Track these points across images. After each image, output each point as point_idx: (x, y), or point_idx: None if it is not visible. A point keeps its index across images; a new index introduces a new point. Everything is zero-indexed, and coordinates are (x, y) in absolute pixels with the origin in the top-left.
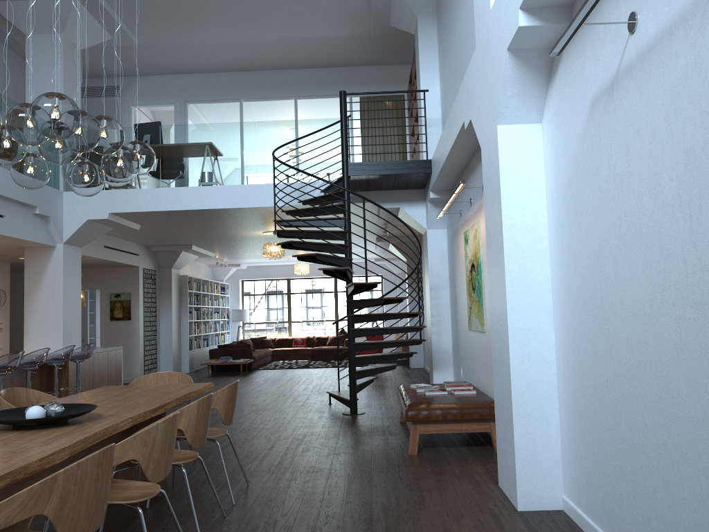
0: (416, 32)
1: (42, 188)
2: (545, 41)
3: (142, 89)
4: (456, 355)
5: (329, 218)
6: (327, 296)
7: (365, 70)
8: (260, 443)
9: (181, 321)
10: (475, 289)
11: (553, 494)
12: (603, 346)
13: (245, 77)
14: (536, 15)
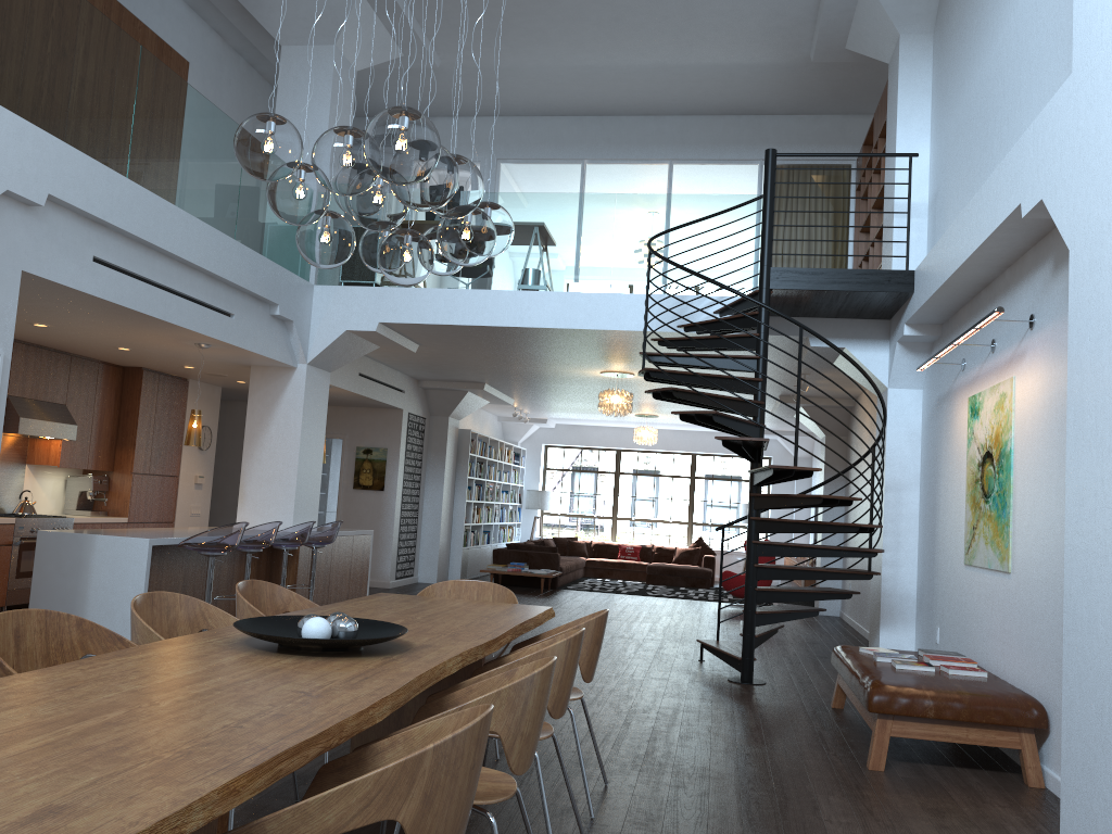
0: (894, 59)
1: (287, 276)
2: None
3: None
4: (926, 604)
5: (732, 356)
6: (678, 484)
7: (789, 121)
8: (606, 714)
9: (454, 500)
10: (990, 497)
11: None
12: None
13: (593, 126)
14: None
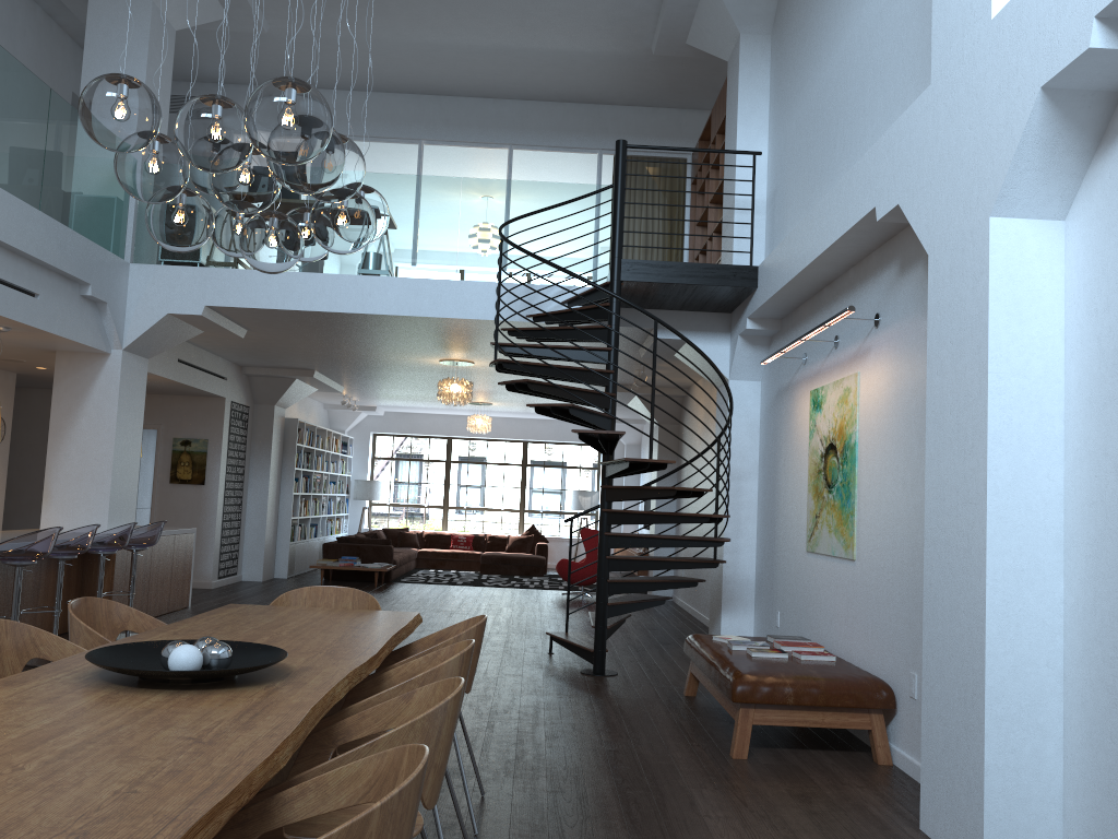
0: (734, 57)
1: (100, 253)
2: (1113, 79)
3: None
4: (766, 589)
5: (584, 348)
6: (510, 471)
7: (628, 112)
8: (467, 718)
9: (280, 493)
10: (833, 487)
11: None
12: None
13: (431, 105)
14: None
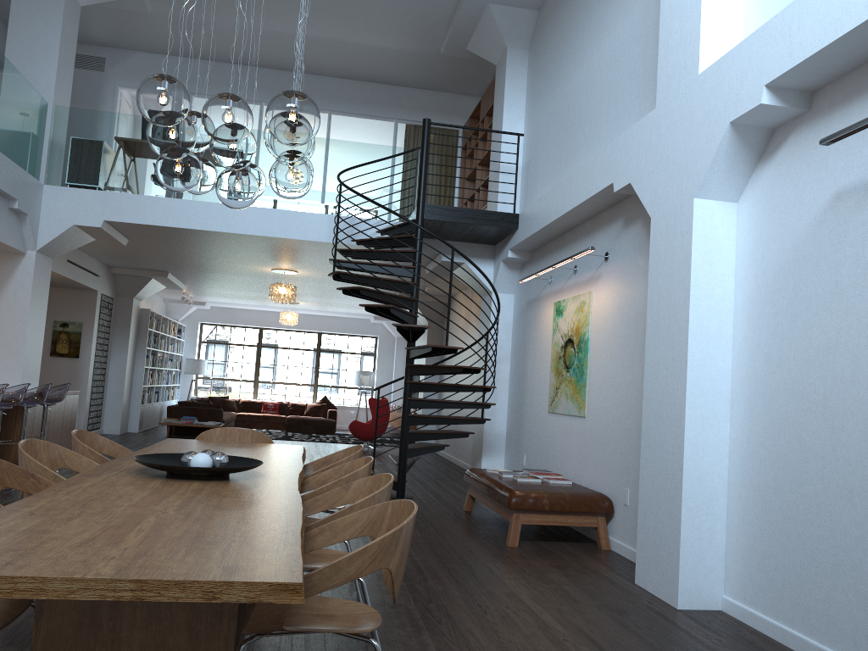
0: (502, 63)
1: (24, 176)
2: (771, 121)
3: (136, 68)
4: (515, 439)
5: (397, 265)
6: (307, 355)
7: (418, 93)
8: None
9: (134, 367)
10: (570, 368)
11: (713, 594)
12: (820, 442)
13: (271, 77)
14: (778, 95)
